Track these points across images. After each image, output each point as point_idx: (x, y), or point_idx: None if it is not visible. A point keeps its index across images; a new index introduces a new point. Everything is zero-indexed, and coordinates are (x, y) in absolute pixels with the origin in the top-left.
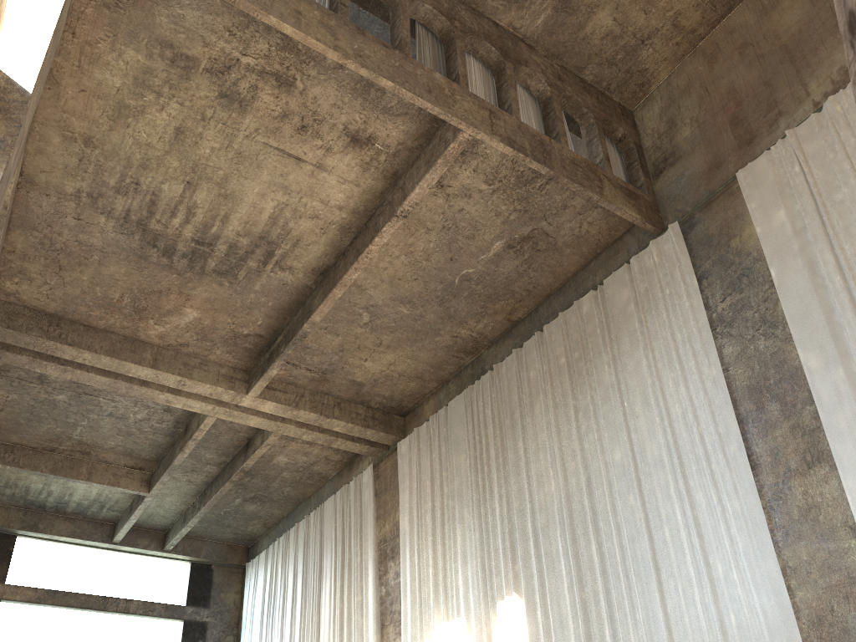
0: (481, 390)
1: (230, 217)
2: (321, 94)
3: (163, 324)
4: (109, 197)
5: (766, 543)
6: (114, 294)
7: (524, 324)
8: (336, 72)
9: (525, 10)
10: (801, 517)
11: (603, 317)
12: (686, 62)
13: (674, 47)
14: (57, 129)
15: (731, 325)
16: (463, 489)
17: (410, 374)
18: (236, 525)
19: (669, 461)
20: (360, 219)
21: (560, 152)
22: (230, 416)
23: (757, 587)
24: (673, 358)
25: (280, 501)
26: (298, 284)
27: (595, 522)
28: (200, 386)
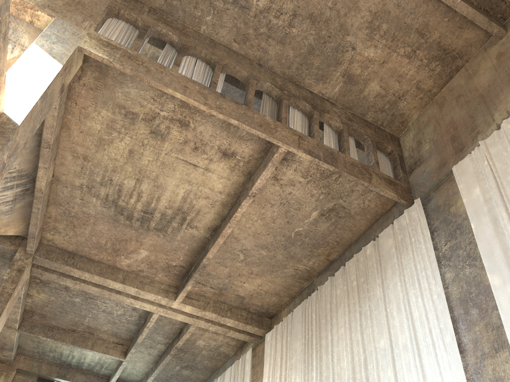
0: (310, 302)
1: (160, 198)
2: (204, 129)
3: (129, 258)
4: (97, 187)
5: None
6: (102, 241)
7: (337, 262)
8: (211, 118)
9: (327, 84)
10: None
11: (377, 256)
12: (428, 108)
13: (419, 100)
14: (69, 152)
15: (450, 259)
16: (297, 363)
17: (271, 292)
18: None
19: (410, 346)
20: (232, 199)
21: (344, 158)
22: (166, 314)
23: None
24: (415, 280)
25: (202, 369)
26: (201, 236)
27: None
28: (148, 295)
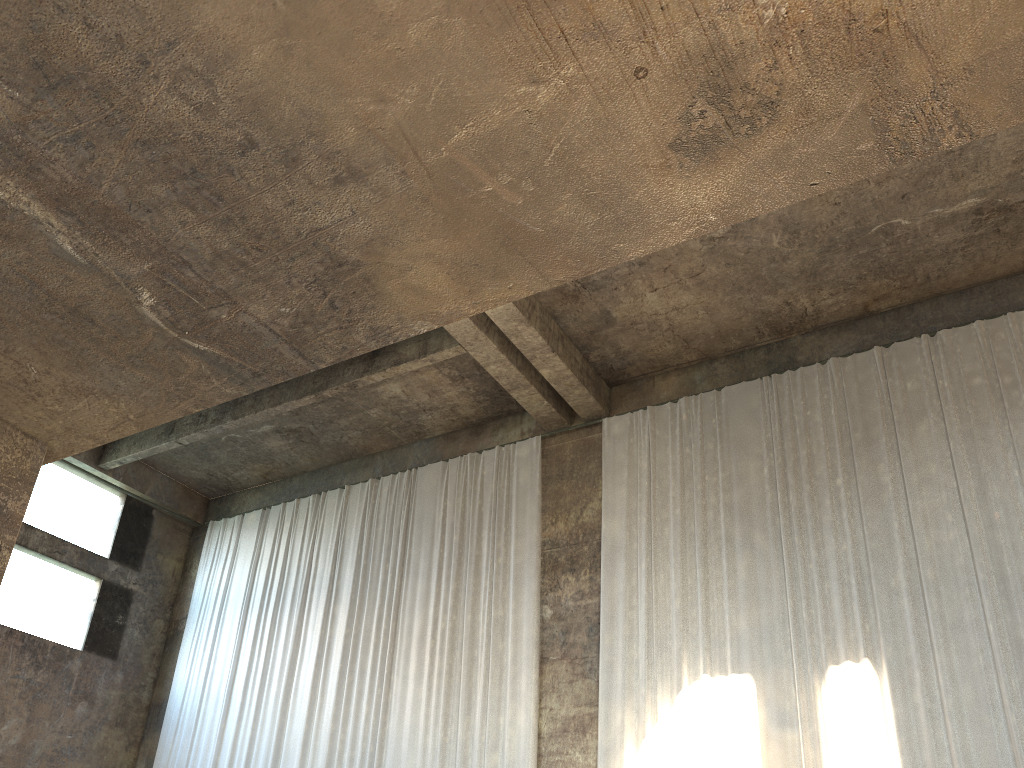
0: (799, 385)
1: None
2: None
3: None
4: None
5: None
6: None
7: (883, 320)
8: None
9: None
10: None
11: None
12: None
13: None
14: None
15: None
16: (753, 506)
17: (680, 332)
18: (224, 462)
19: None
20: None
21: None
22: None
23: None
24: None
25: (324, 448)
26: None
27: None
28: None
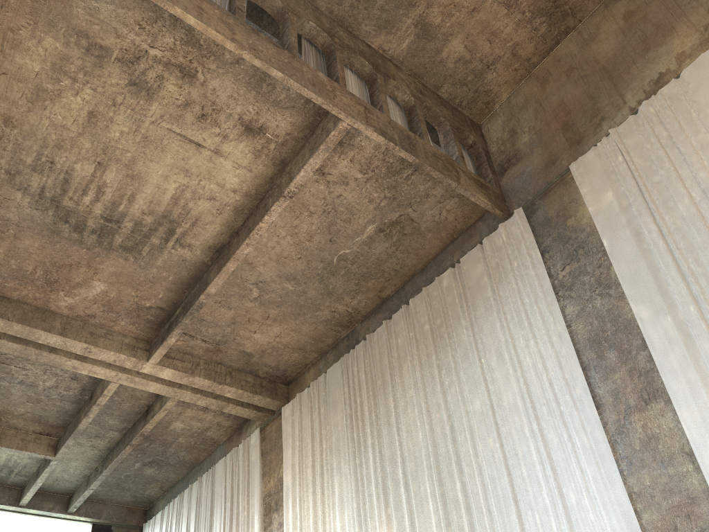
0: (355, 357)
1: (136, 197)
2: (219, 86)
3: (72, 296)
4: (26, 175)
5: (613, 472)
6: (28, 267)
7: (392, 300)
8: (233, 66)
9: (392, 35)
10: (642, 447)
11: (460, 288)
12: (523, 85)
13: (513, 72)
14: None
15: (571, 289)
16: (340, 444)
17: (293, 346)
18: (135, 488)
19: (523, 405)
20: (252, 201)
21: (423, 146)
22: (131, 382)
23: (608, 511)
24: (522, 318)
25: (176, 465)
26: (196, 260)
27: (459, 464)
28: (104, 353)
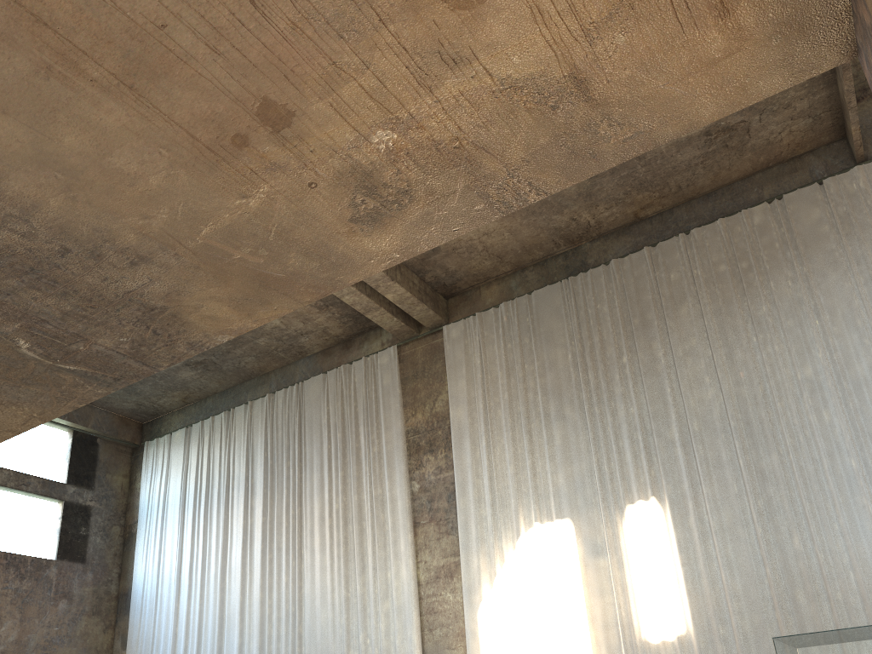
0: (590, 284)
1: None
2: None
3: None
4: None
5: None
6: None
7: (651, 224)
8: None
9: None
10: None
11: (785, 232)
12: None
13: None
14: None
15: None
16: (562, 386)
17: (494, 251)
18: (149, 394)
19: None
20: None
21: None
22: None
23: None
24: None
25: (227, 373)
26: None
27: (775, 434)
28: None
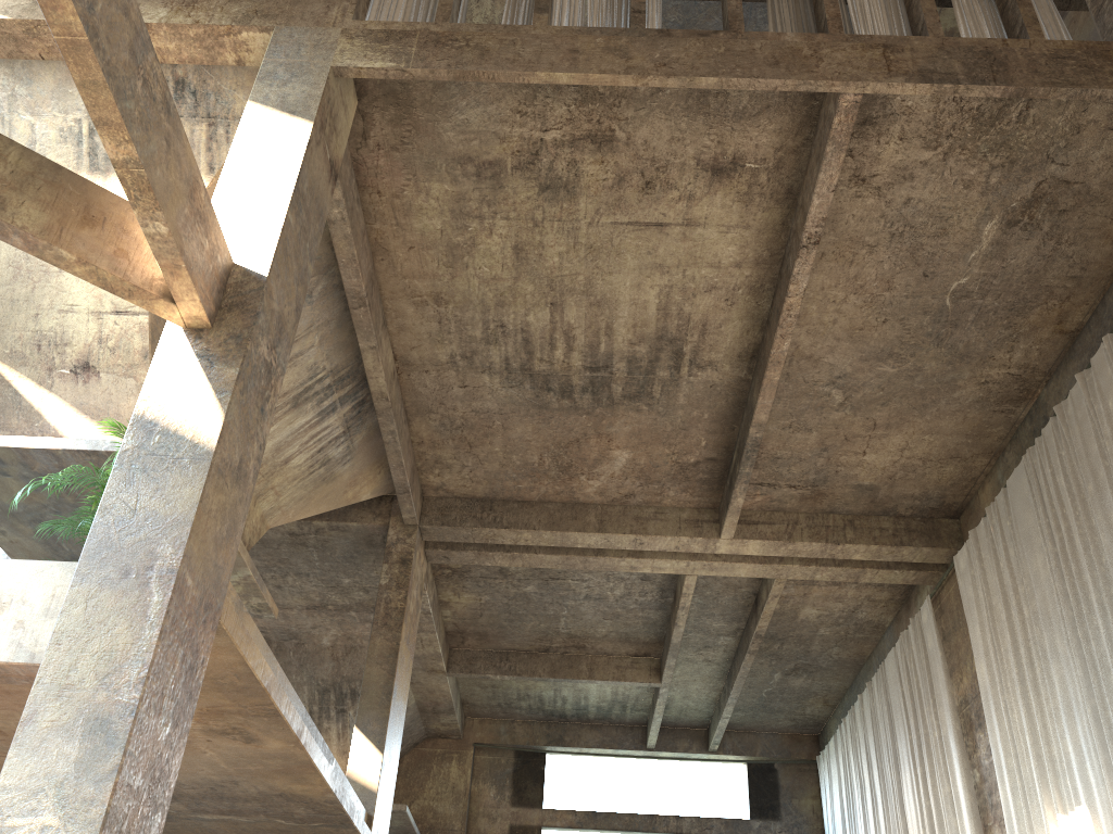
0: (1044, 451)
1: (613, 327)
2: (650, 133)
3: (596, 477)
4: (483, 351)
5: None
6: (533, 458)
7: (1089, 331)
8: (656, 98)
9: None
10: None
11: None
12: None
13: None
14: (405, 298)
15: None
16: (1049, 606)
17: (938, 456)
18: (788, 708)
19: None
20: (770, 269)
21: (1026, 52)
22: (711, 570)
23: None
24: None
25: (832, 669)
26: (729, 380)
27: None
28: (660, 541)
